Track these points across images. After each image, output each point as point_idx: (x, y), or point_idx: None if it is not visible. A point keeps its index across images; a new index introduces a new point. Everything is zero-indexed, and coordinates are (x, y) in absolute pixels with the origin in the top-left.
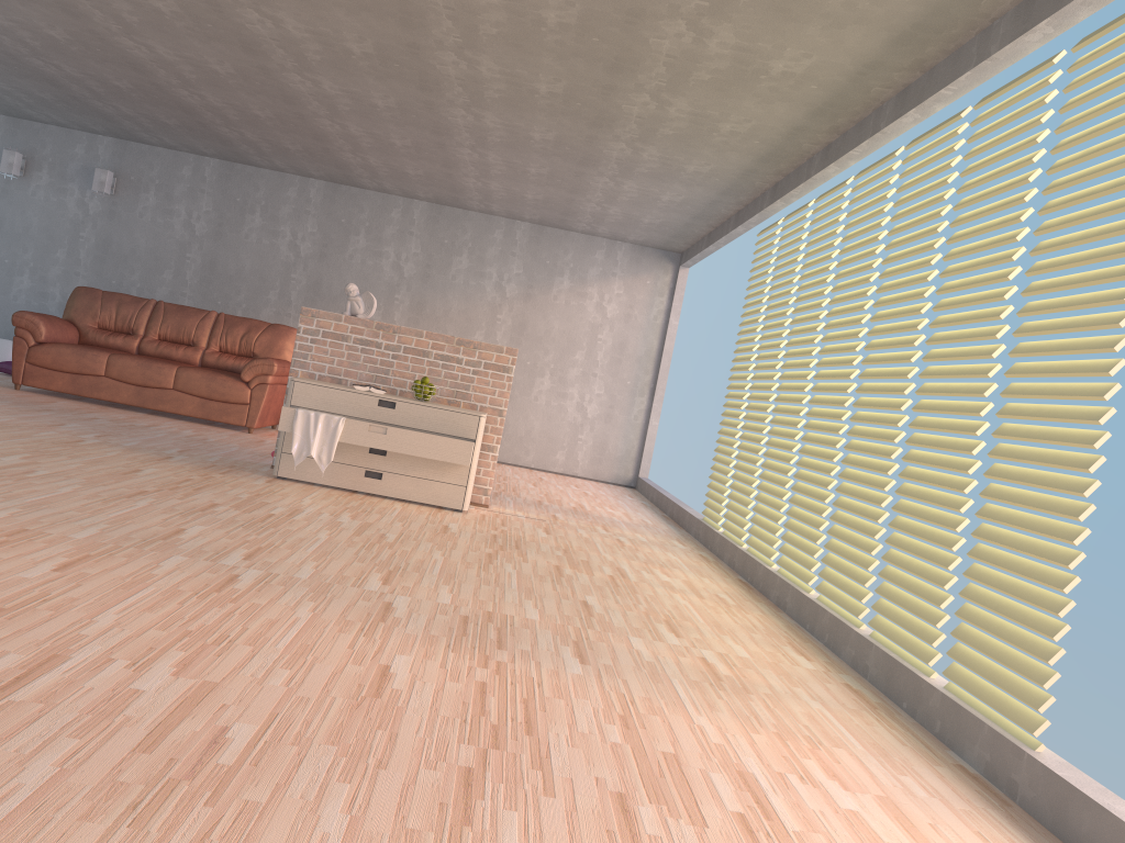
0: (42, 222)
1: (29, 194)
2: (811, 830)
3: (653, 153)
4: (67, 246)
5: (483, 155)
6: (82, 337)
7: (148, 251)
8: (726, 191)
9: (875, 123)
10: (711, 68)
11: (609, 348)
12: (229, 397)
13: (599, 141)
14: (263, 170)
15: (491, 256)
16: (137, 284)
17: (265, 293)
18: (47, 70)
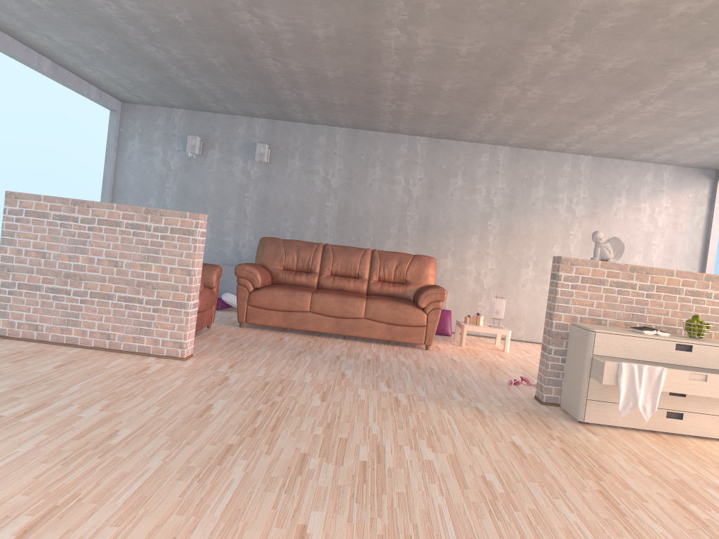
0: (216, 187)
1: (205, 167)
2: None
3: None
4: (236, 204)
5: (647, 104)
6: (274, 278)
7: (297, 203)
8: None
9: None
10: None
11: (661, 251)
12: (410, 322)
13: None
14: (379, 133)
15: (562, 185)
16: (290, 229)
17: (387, 228)
18: (270, 68)
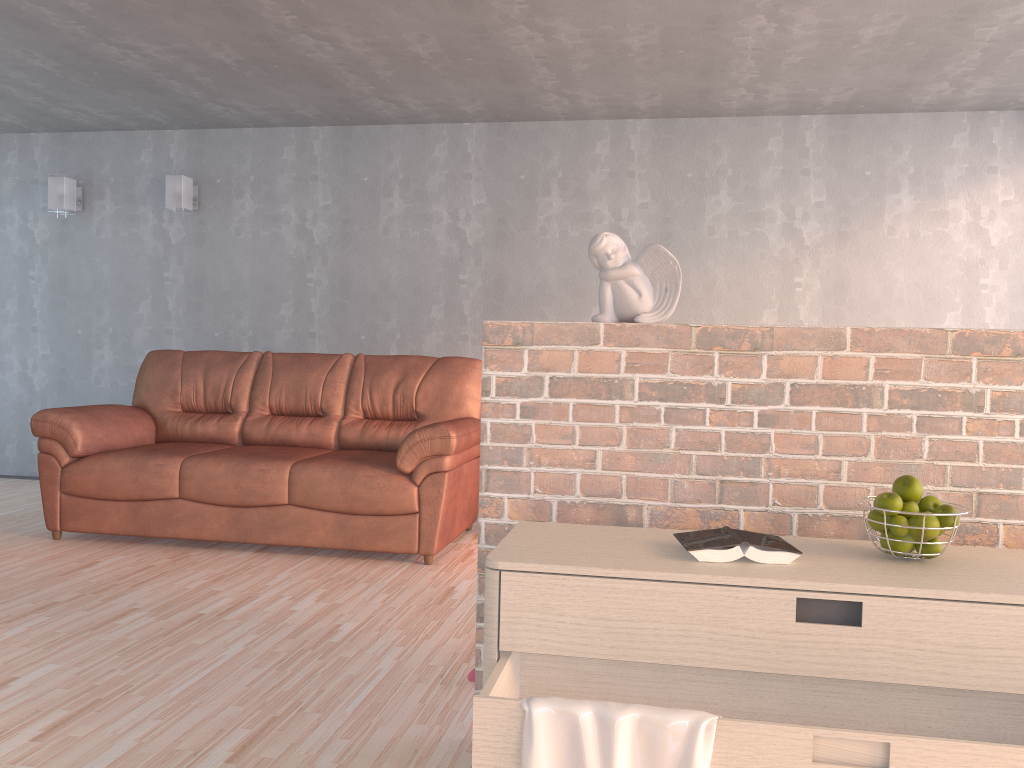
0: (114, 268)
1: (93, 234)
2: None
3: None
4: (150, 295)
5: None
6: (159, 430)
7: (255, 281)
8: None
9: None
10: None
11: (1004, 298)
12: (382, 506)
13: None
14: (393, 128)
15: (768, 183)
16: (248, 332)
17: (425, 311)
18: None
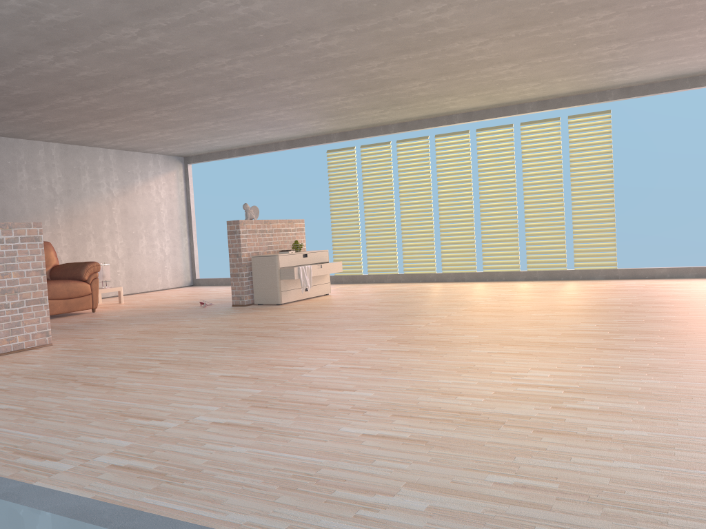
0: None
1: None
2: (648, 284)
3: (321, 124)
4: None
5: (214, 124)
6: None
7: None
8: (310, 134)
9: (448, 120)
10: (429, 106)
11: (166, 214)
12: (81, 293)
13: (309, 120)
14: None
15: (101, 172)
16: None
17: None
18: None
